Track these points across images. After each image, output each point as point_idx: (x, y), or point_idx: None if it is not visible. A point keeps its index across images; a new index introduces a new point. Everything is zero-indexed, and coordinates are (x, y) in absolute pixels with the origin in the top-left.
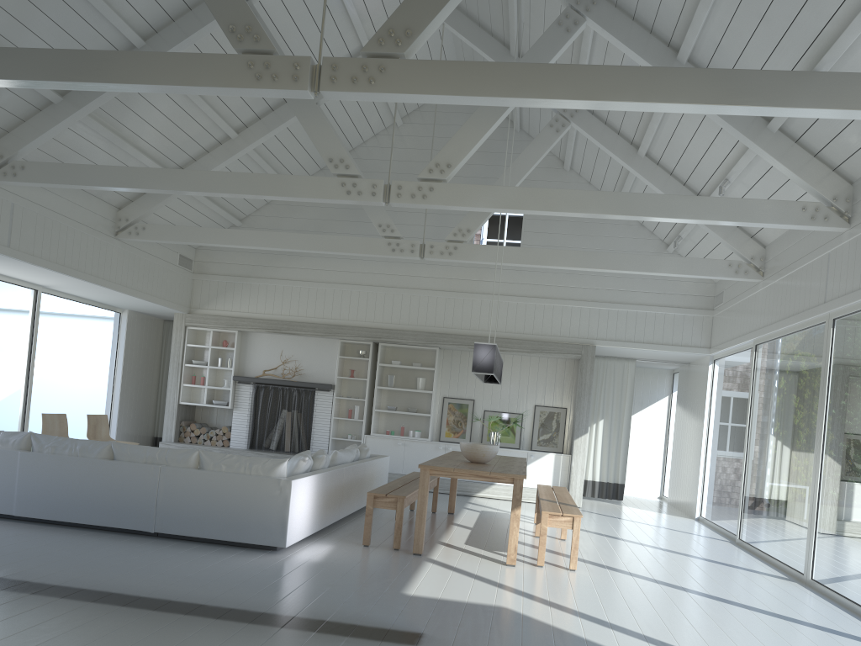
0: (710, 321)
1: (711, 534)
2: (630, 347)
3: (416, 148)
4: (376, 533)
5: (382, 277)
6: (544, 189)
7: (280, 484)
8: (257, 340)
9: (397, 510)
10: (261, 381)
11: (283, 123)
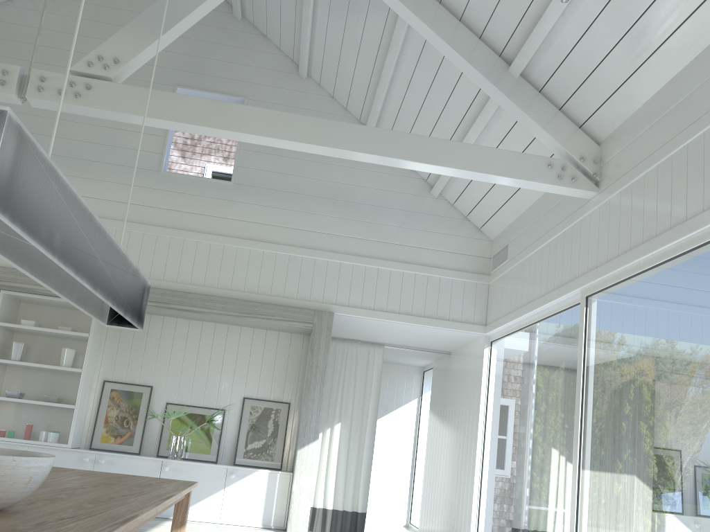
0: (485, 290)
1: None
2: (381, 318)
3: (90, 19)
4: None
5: None
6: None
7: None
8: None
9: None
10: None
11: None
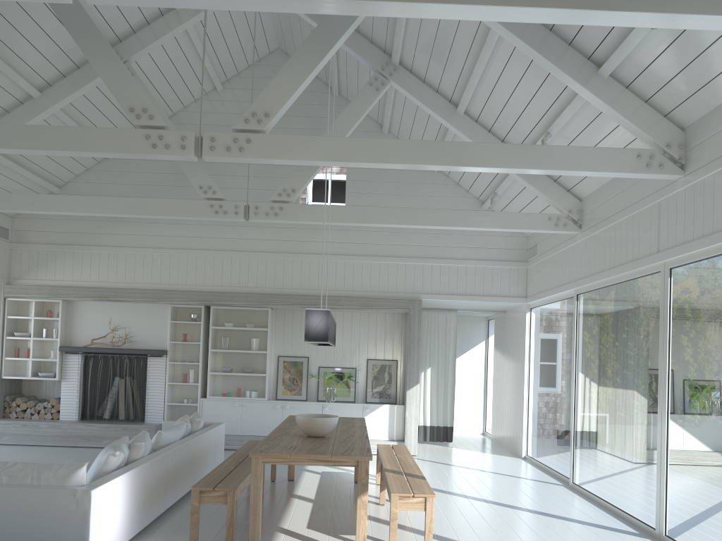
0: (524, 272)
1: (543, 477)
2: (453, 300)
3: (238, 113)
4: (207, 524)
5: (210, 240)
6: (372, 139)
7: (76, 497)
8: (84, 308)
9: (227, 504)
10: (90, 350)
11: (91, 81)
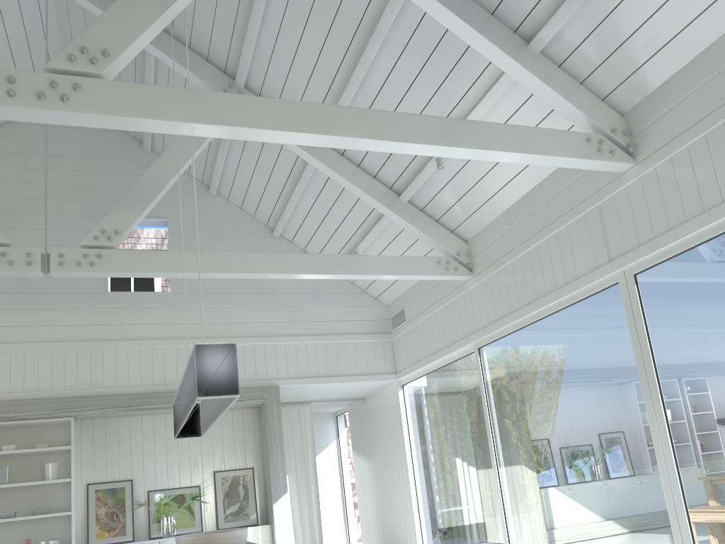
0: (390, 345)
1: None
2: (316, 383)
3: (14, 166)
4: None
5: None
6: (272, 100)
7: None
8: None
9: None
10: None
11: None
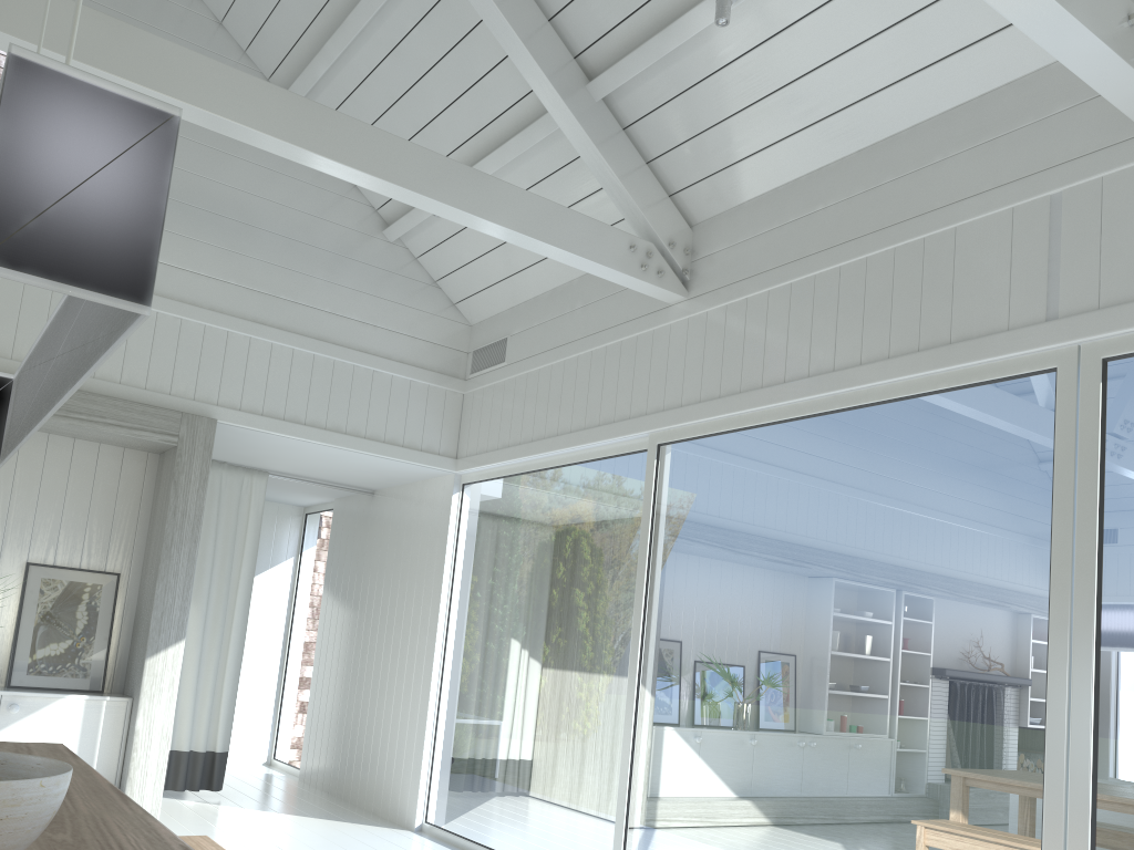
0: (458, 403)
1: None
2: (297, 436)
3: None
4: None
5: None
6: None
7: None
8: None
9: None
10: None
11: None
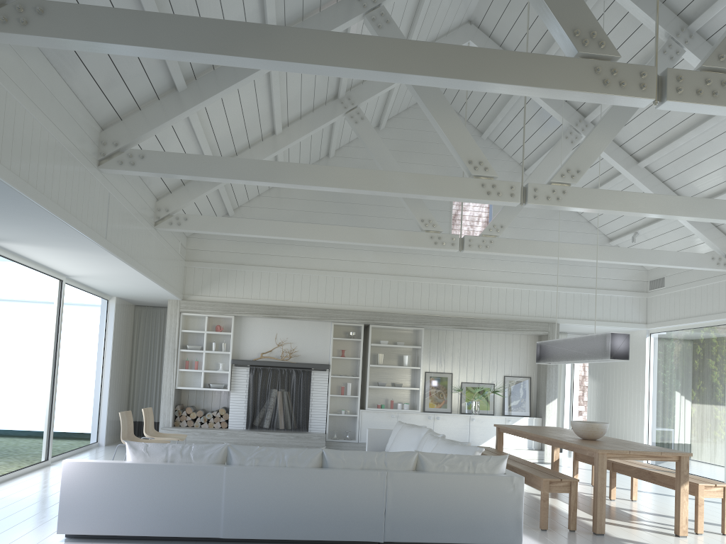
0: (645, 301)
1: None
2: (585, 324)
3: (397, 150)
4: None
5: (371, 264)
6: (661, 195)
7: (513, 482)
8: (251, 324)
9: (571, 493)
10: (261, 363)
11: (326, 122)
